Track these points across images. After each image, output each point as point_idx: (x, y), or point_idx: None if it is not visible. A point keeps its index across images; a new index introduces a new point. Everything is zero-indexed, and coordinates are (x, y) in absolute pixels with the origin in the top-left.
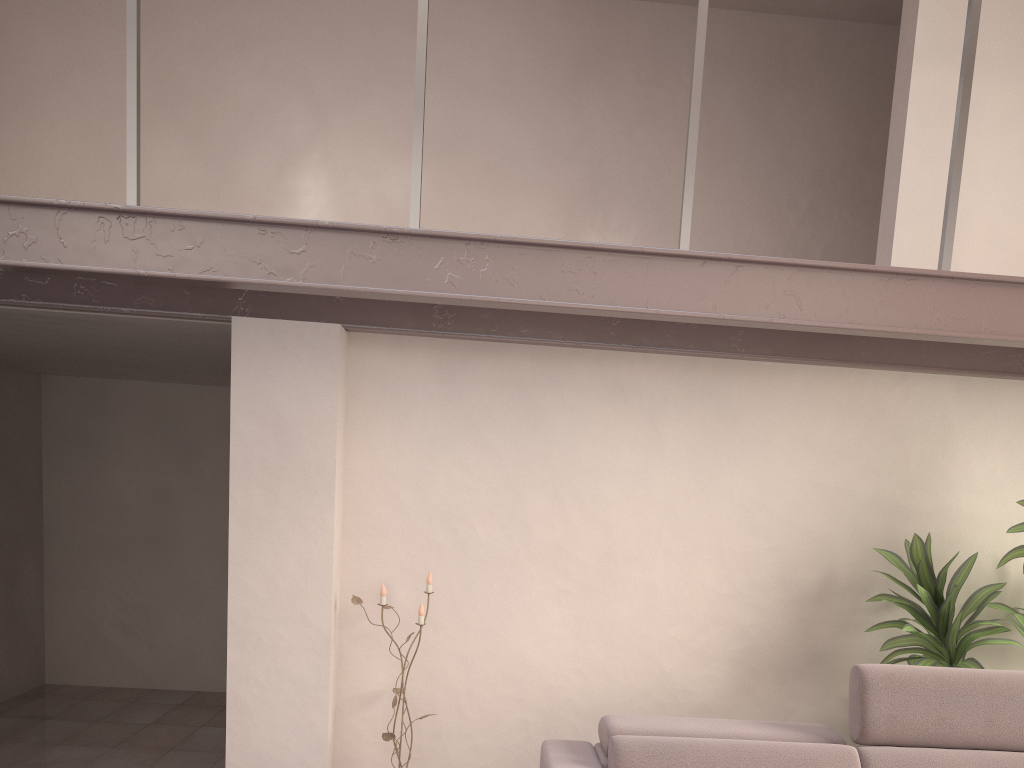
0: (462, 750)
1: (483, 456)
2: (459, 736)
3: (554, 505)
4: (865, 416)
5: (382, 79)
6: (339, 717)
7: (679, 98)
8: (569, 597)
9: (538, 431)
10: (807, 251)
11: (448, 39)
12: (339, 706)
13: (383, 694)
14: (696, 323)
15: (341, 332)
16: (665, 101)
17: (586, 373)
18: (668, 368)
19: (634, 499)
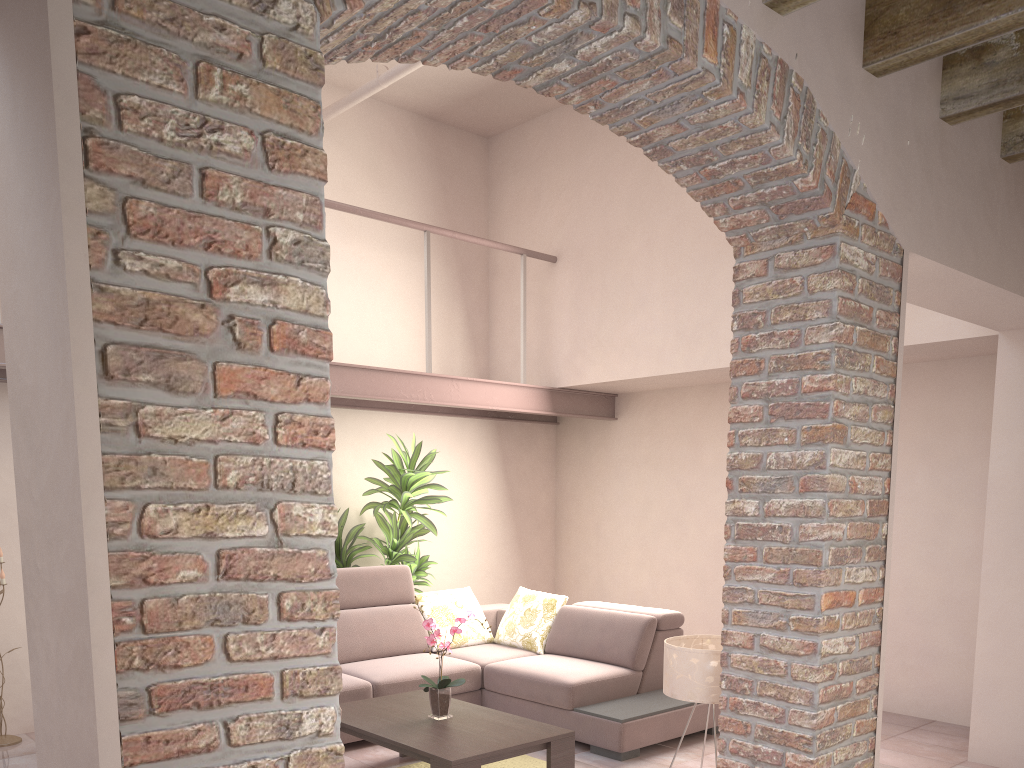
0: None
1: None
2: None
3: None
4: None
5: None
6: None
7: None
8: None
9: None
10: None
11: None
12: None
13: None
14: None
15: None
16: None
17: None
18: None
19: None
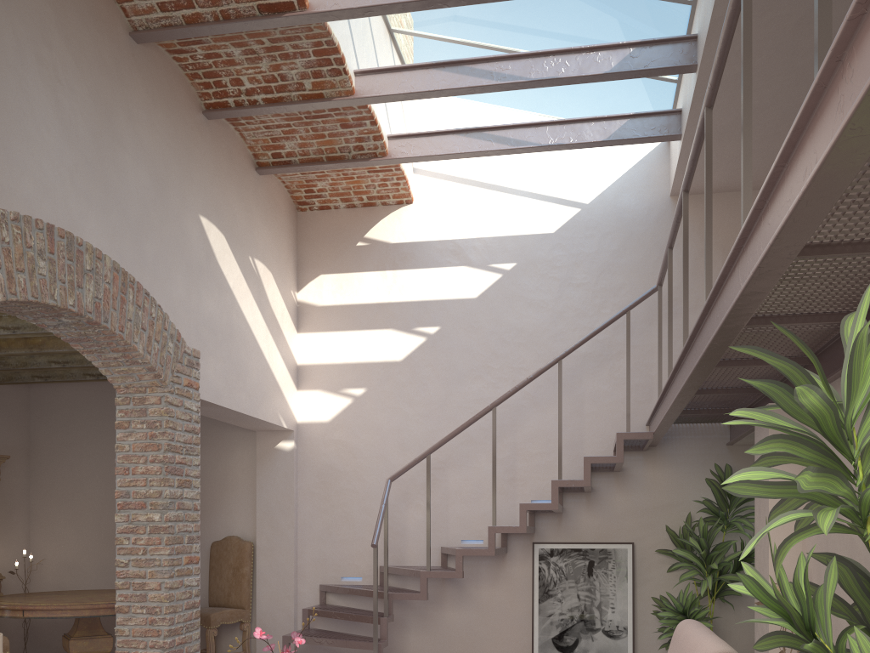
0: None
1: None
2: None
3: None
4: None
5: None
6: None
7: None
8: None
9: None
10: None
11: None
12: None
13: None
14: None
15: None
16: None
17: None
18: None
19: None
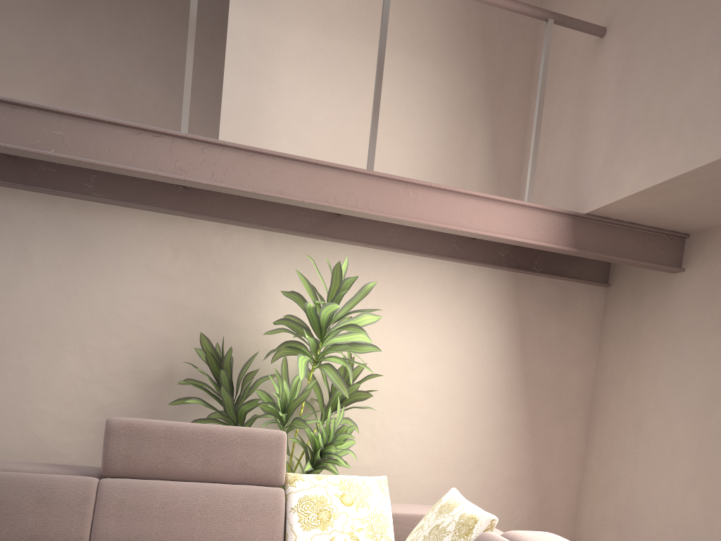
0: None
1: None
2: None
3: None
4: (195, 253)
5: None
6: None
7: (144, 34)
8: None
9: None
10: None
11: None
12: None
13: None
14: (55, 170)
15: None
16: (133, 35)
17: None
18: (34, 202)
19: (7, 301)
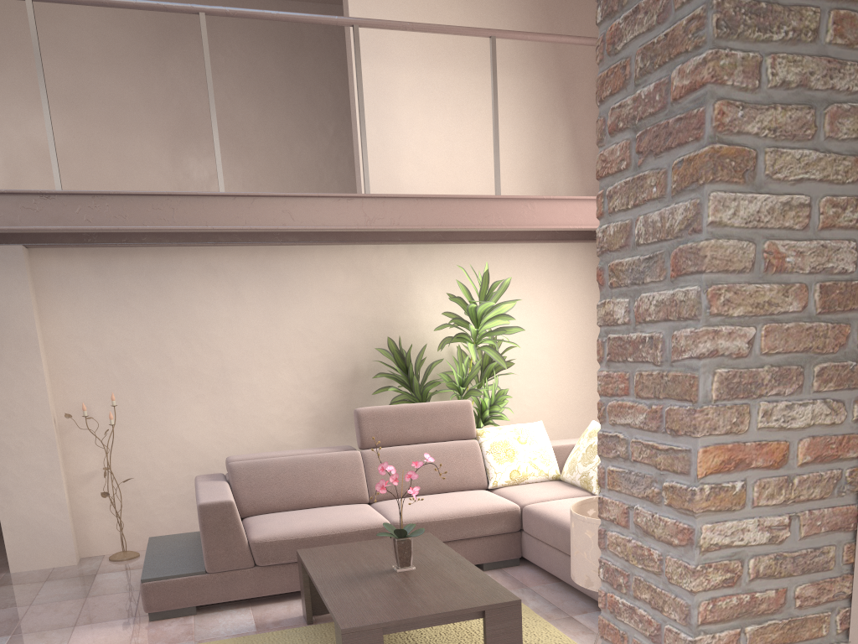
0: (155, 499)
1: (133, 318)
2: (152, 491)
3: (184, 344)
4: (360, 272)
5: (14, 52)
6: (71, 491)
7: (234, 60)
8: (204, 398)
9: (165, 300)
10: (339, 161)
11: (59, 22)
12: (70, 484)
13: (98, 473)
14: None
15: (24, 250)
16: (225, 63)
17: (189, 261)
18: (239, 254)
19: (233, 335)
